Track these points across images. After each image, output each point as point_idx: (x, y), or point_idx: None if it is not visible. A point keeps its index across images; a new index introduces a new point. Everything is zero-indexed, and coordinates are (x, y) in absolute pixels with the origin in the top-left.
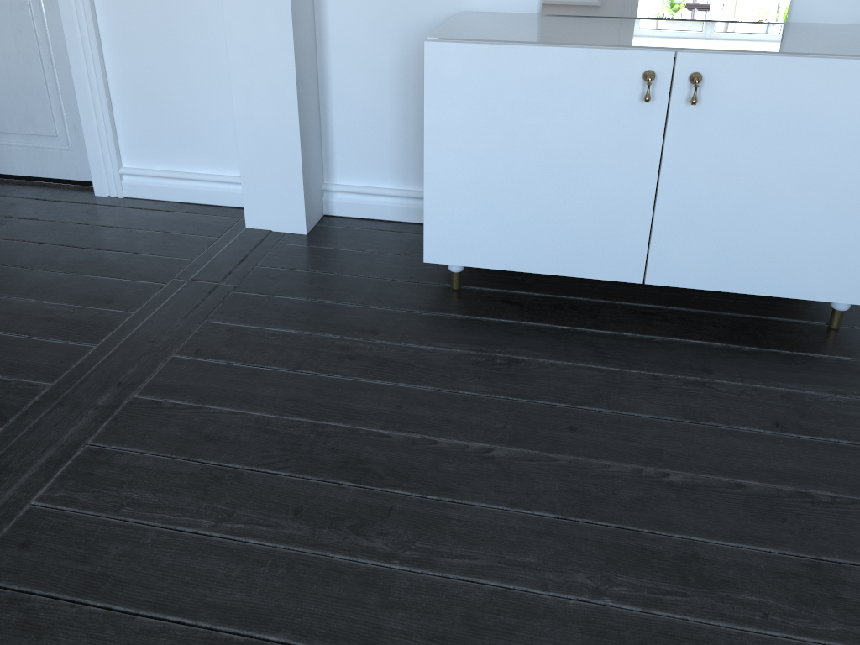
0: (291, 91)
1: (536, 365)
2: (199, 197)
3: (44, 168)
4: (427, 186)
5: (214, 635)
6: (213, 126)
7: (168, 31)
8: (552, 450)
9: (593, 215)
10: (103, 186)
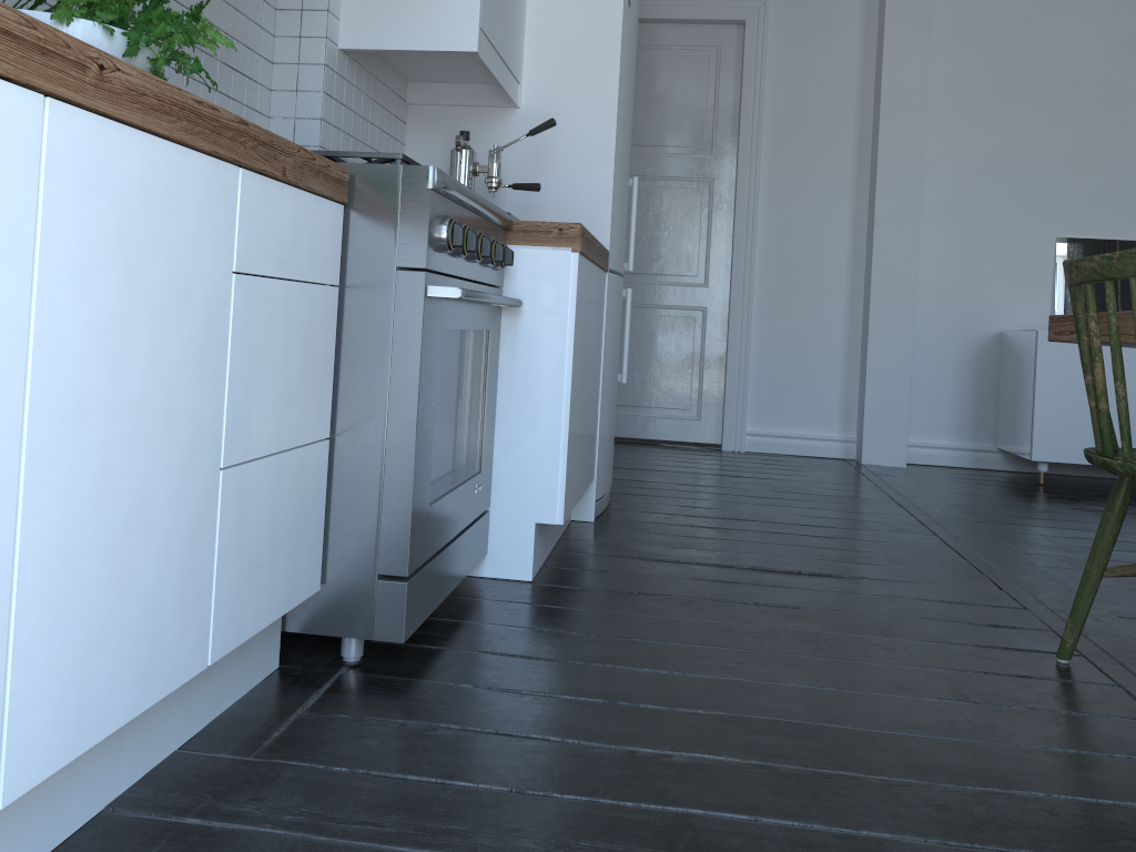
0: (907, 371)
1: (1133, 501)
2: (804, 451)
3: (672, 433)
4: (1036, 412)
5: None
6: (822, 400)
7: (800, 338)
8: None
9: (1135, 428)
10: (731, 442)
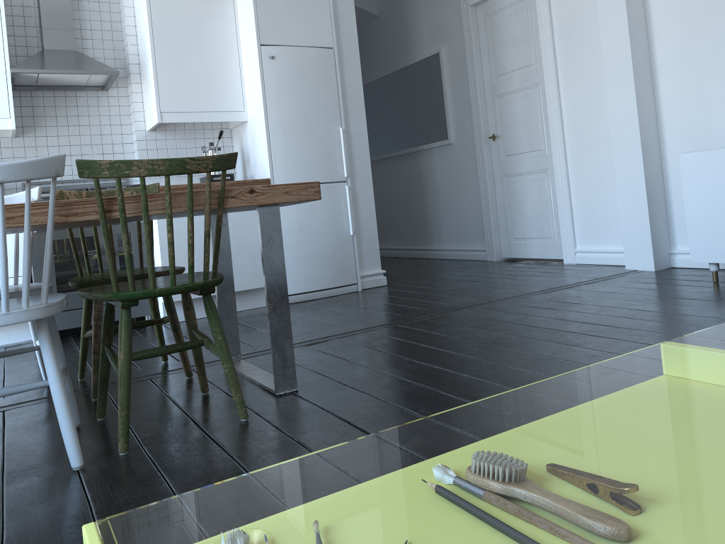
0: (644, 196)
1: None
2: (609, 261)
3: (544, 254)
4: (687, 221)
5: (537, 316)
6: (616, 224)
7: (597, 180)
8: (701, 307)
9: None
10: (567, 258)
